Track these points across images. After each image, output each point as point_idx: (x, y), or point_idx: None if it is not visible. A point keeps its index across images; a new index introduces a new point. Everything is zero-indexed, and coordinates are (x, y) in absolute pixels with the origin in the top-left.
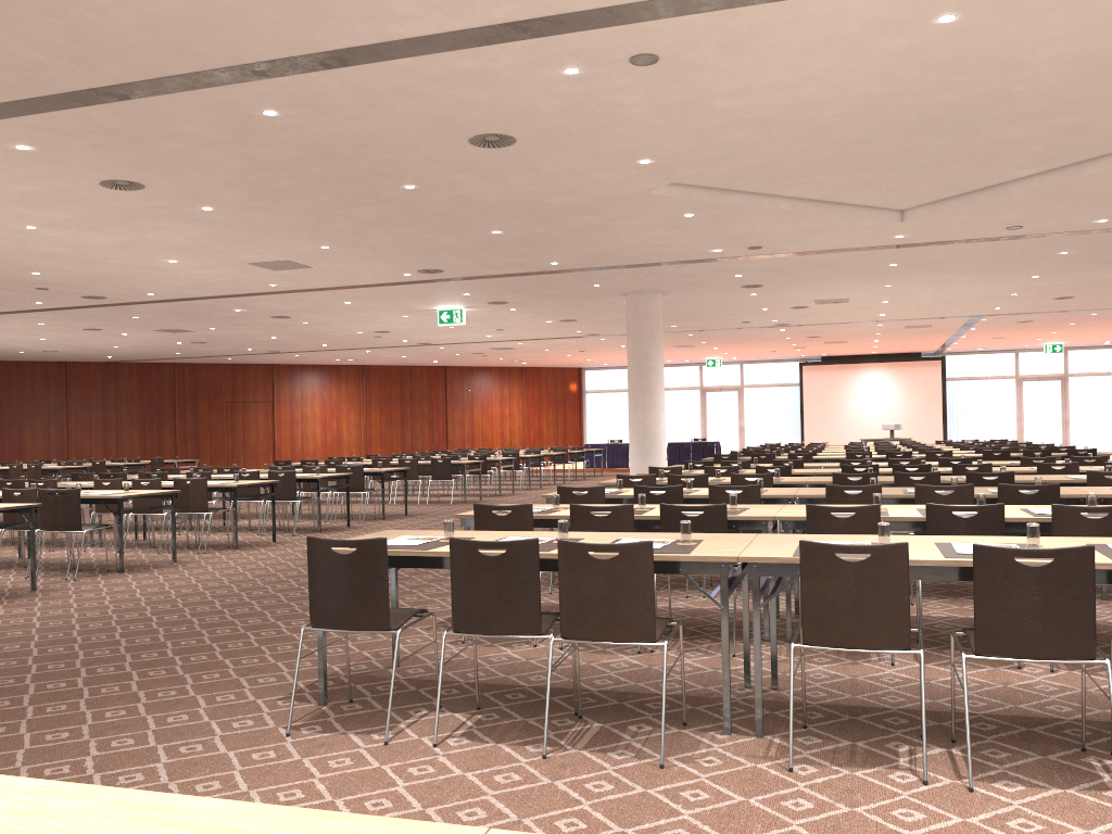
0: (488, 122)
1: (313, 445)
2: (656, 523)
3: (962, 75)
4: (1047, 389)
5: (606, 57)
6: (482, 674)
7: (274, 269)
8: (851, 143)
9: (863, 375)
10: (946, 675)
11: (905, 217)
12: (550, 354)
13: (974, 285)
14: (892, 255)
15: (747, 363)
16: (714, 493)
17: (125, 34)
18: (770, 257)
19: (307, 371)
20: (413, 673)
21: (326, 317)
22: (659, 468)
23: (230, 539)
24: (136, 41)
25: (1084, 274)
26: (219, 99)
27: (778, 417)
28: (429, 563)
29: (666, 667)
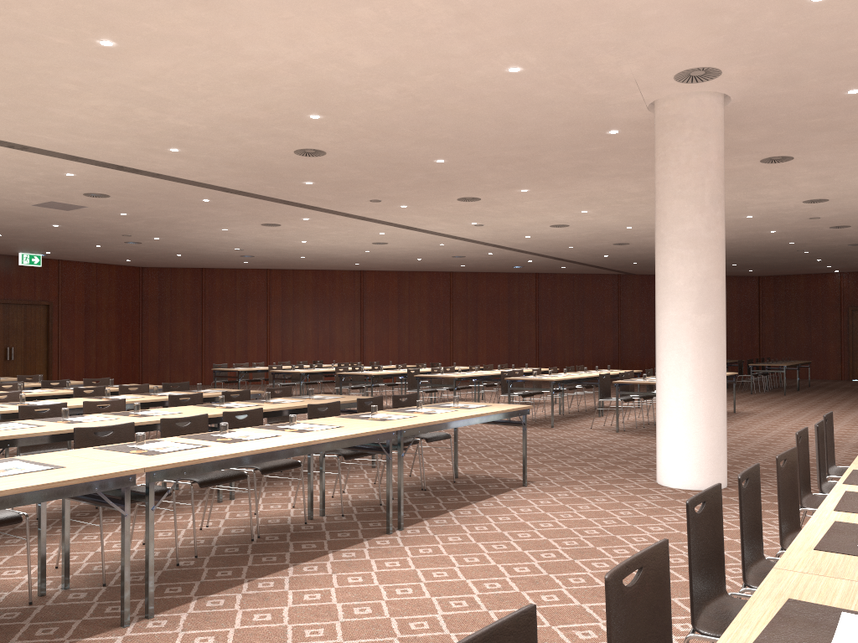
0: None
1: None
2: None
3: None
4: None
5: None
6: None
7: None
8: None
9: None
10: None
11: None
12: None
13: None
14: None
15: None
16: None
17: None
18: None
19: None
20: None
21: None
22: None
23: None
24: None
25: None
26: None
27: None
28: None
29: None
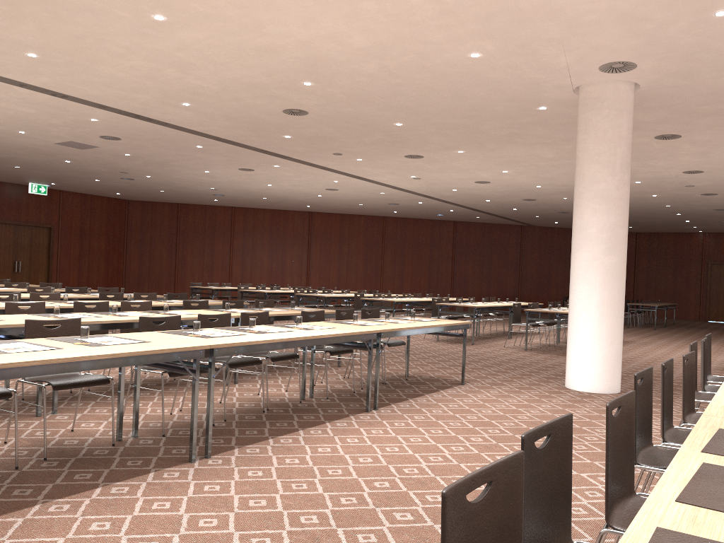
0: None
1: None
2: None
3: None
4: None
5: None
6: None
7: None
8: None
9: None
10: None
11: None
12: None
13: None
14: None
15: None
16: None
17: None
18: None
19: None
20: None
21: None
22: None
23: None
24: None
25: None
26: None
27: None
28: None
29: None
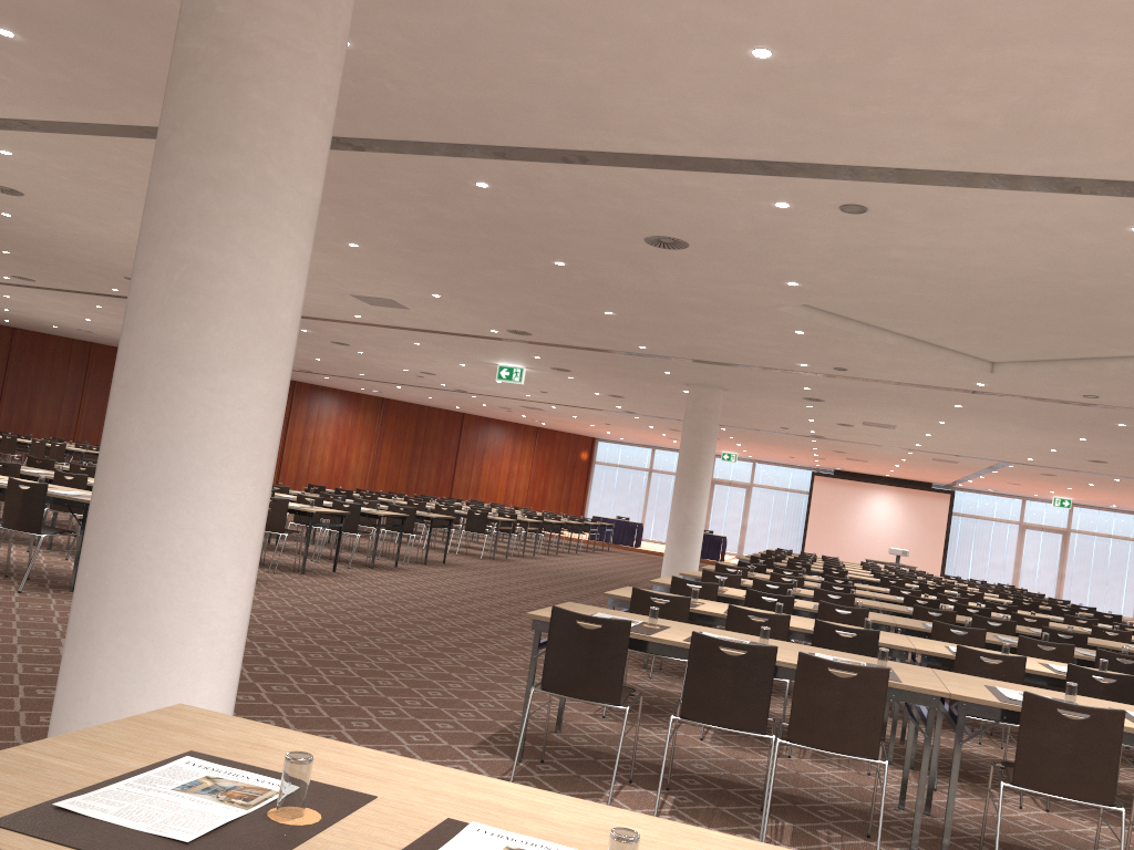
0: (674, 228)
1: (319, 469)
2: (800, 635)
3: (1124, 272)
4: (1048, 540)
5: (821, 200)
6: (645, 754)
7: (370, 304)
8: (983, 302)
9: (873, 495)
10: (1075, 827)
11: (994, 369)
12: (574, 421)
13: (1022, 435)
14: (962, 398)
15: (760, 463)
16: (823, 609)
17: (405, 104)
18: (848, 379)
19: (328, 394)
20: (579, 742)
21: (384, 351)
22: (726, 566)
23: (287, 560)
24: (410, 111)
25: (1129, 445)
26: (445, 166)
27: (781, 521)
28: (650, 647)
29: (885, 784)
